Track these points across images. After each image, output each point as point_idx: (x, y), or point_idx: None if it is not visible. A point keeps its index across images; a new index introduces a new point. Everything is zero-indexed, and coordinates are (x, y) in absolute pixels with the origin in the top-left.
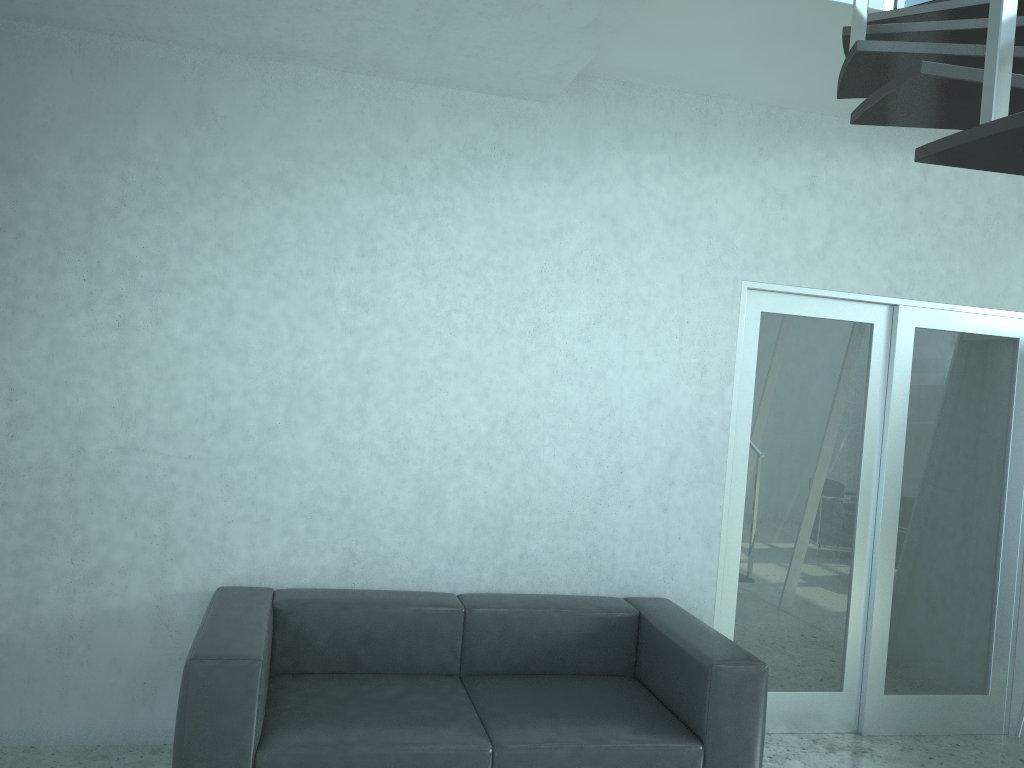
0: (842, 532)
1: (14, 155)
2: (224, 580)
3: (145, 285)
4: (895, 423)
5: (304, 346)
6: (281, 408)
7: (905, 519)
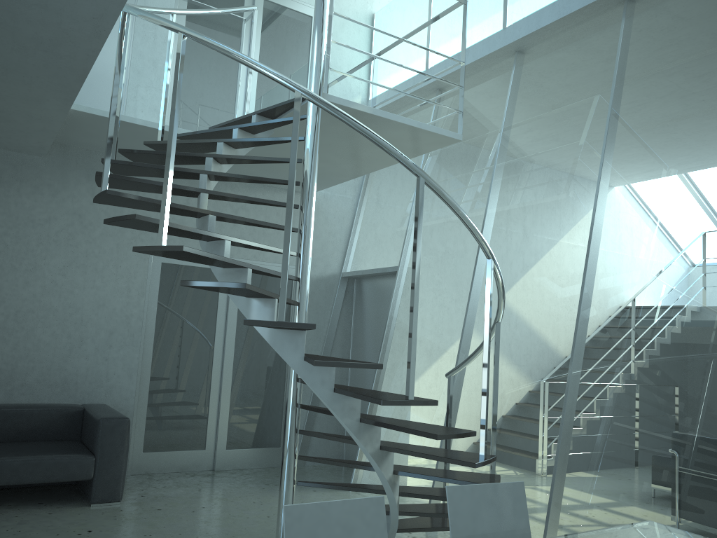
0: (205, 370)
1: None
2: None
3: None
4: (231, 316)
5: None
6: None
7: (237, 363)
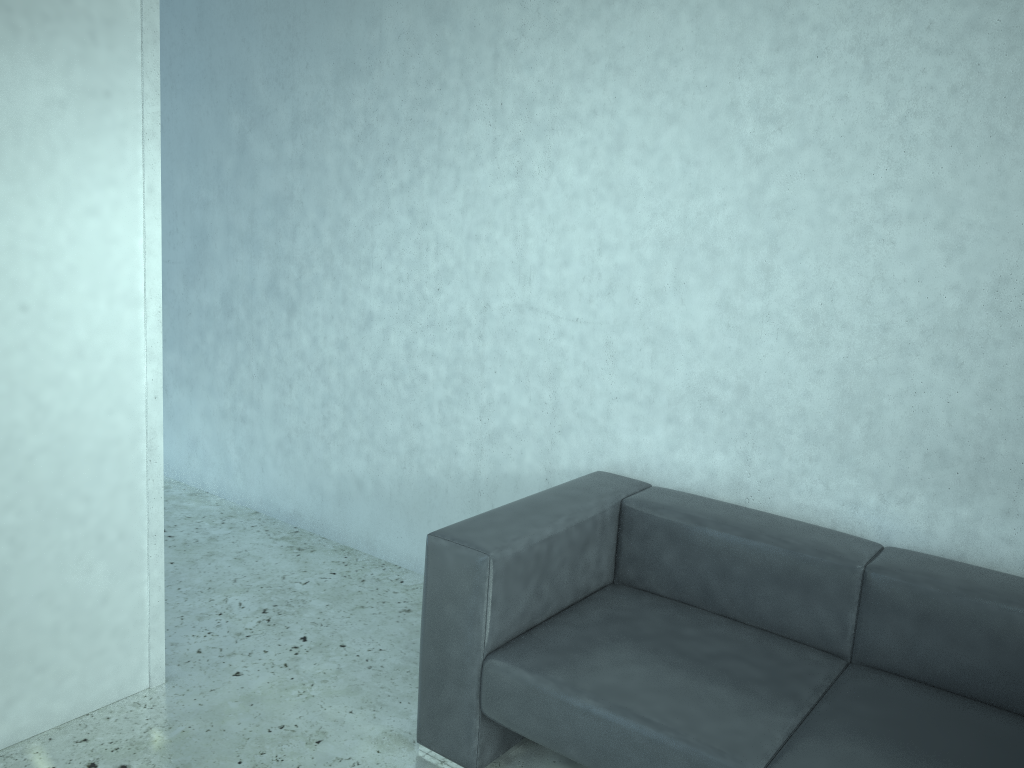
0: None
1: (438, 2)
2: (606, 464)
3: (539, 124)
4: None
5: (698, 184)
6: (670, 265)
7: None
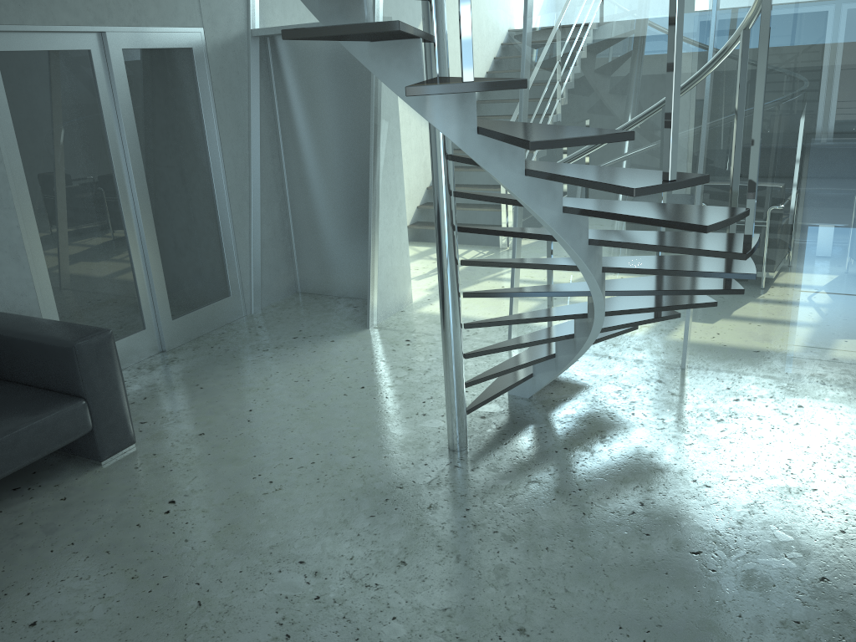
0: (114, 219)
1: None
2: None
3: None
4: (129, 128)
5: None
6: None
7: (154, 197)
